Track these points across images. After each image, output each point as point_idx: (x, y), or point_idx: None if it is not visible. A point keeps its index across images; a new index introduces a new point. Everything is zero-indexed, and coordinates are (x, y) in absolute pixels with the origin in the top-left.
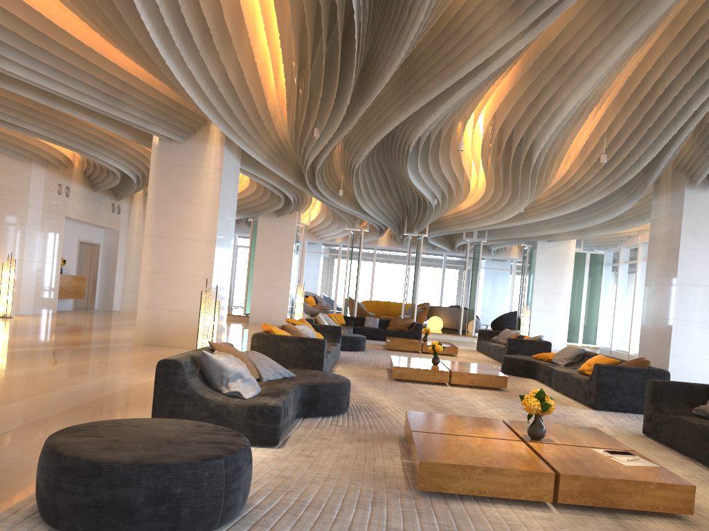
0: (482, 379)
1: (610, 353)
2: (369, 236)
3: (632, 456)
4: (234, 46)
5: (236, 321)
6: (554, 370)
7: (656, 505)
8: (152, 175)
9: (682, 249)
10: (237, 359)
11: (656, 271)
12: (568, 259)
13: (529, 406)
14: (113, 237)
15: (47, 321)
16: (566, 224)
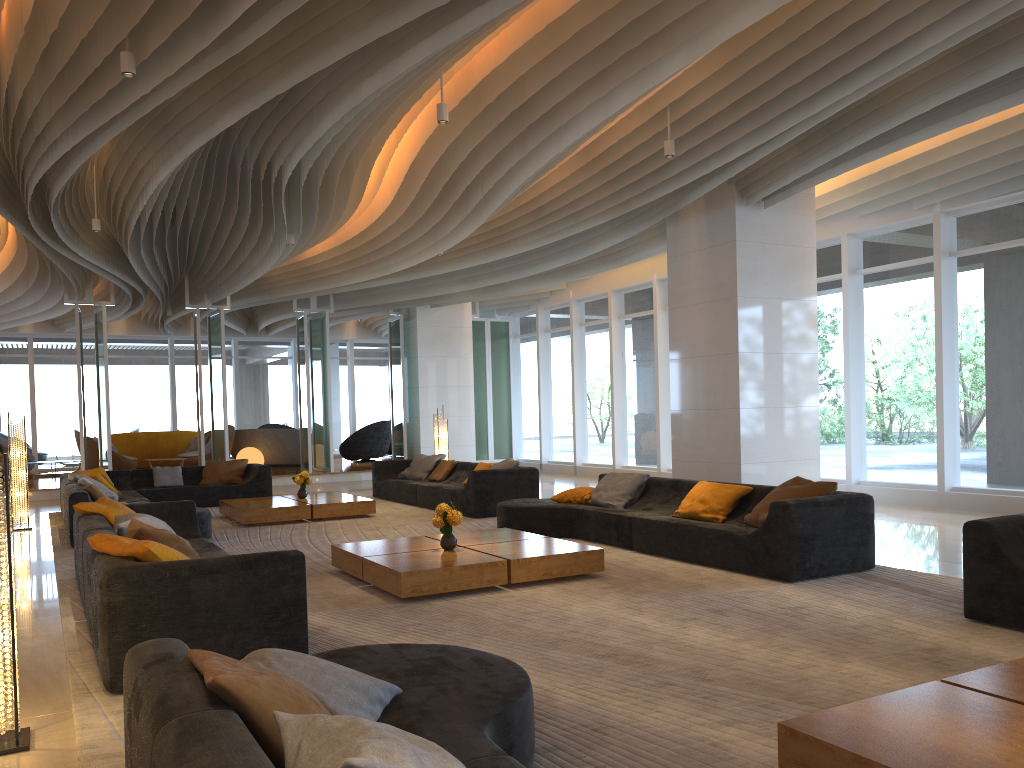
0: (563, 563)
1: (541, 468)
2: None
3: None
4: None
5: None
6: (640, 520)
7: None
8: None
9: (740, 300)
10: (395, 731)
11: (693, 336)
12: (463, 333)
13: None
14: None
15: None
16: (480, 275)
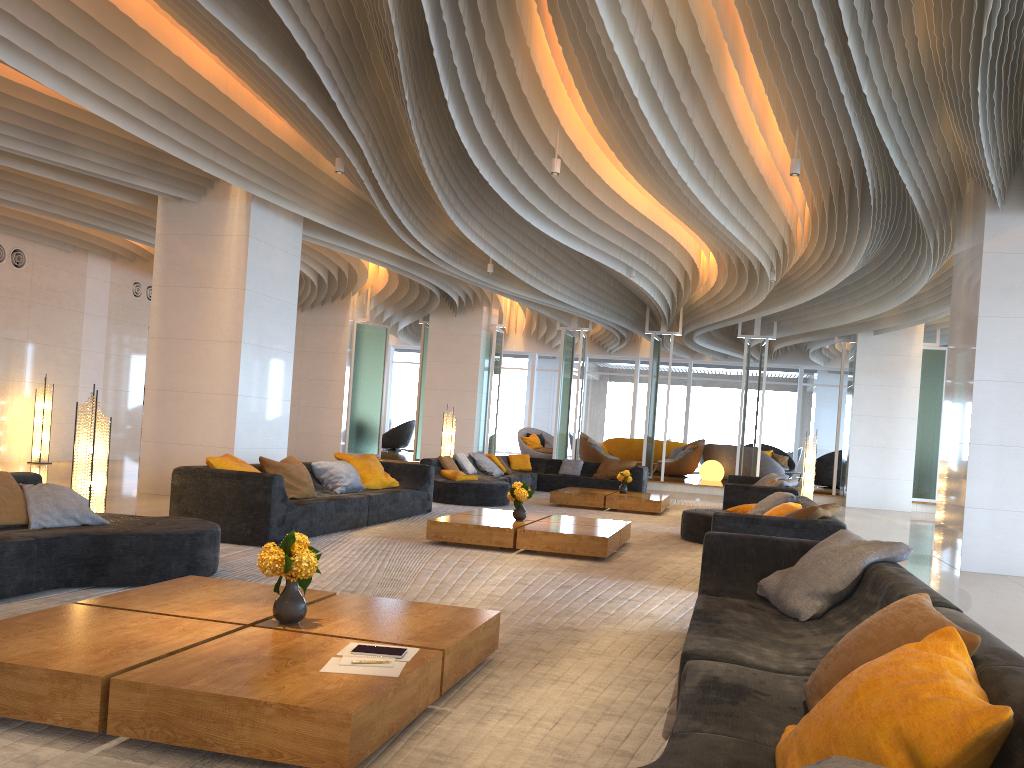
0: (566, 541)
1: None
2: (613, 341)
3: (389, 657)
4: (111, 31)
5: None
6: None
7: (279, 748)
8: (158, 252)
9: (983, 320)
10: None
11: (956, 362)
12: (910, 361)
13: (260, 563)
14: None
15: None
16: (877, 301)
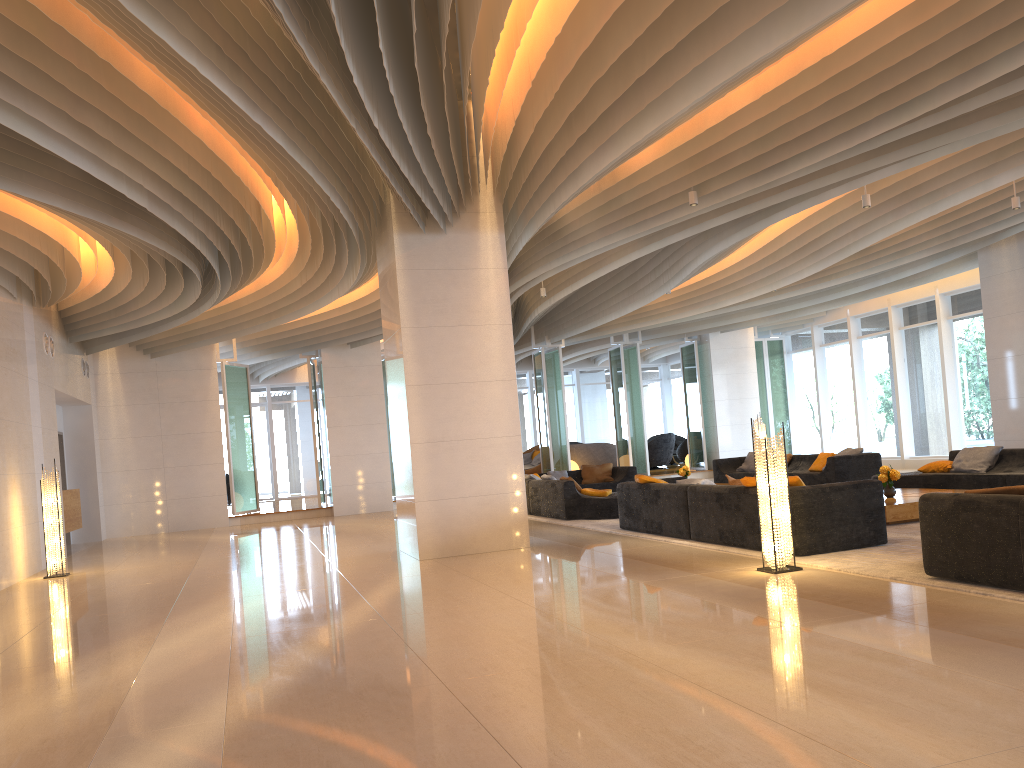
0: None
1: None
2: None
3: None
4: (754, 72)
5: (312, 518)
6: (1014, 476)
7: None
8: (403, 290)
9: None
10: None
11: (1009, 340)
12: (748, 352)
13: None
14: (82, 417)
15: (136, 567)
16: (781, 303)
